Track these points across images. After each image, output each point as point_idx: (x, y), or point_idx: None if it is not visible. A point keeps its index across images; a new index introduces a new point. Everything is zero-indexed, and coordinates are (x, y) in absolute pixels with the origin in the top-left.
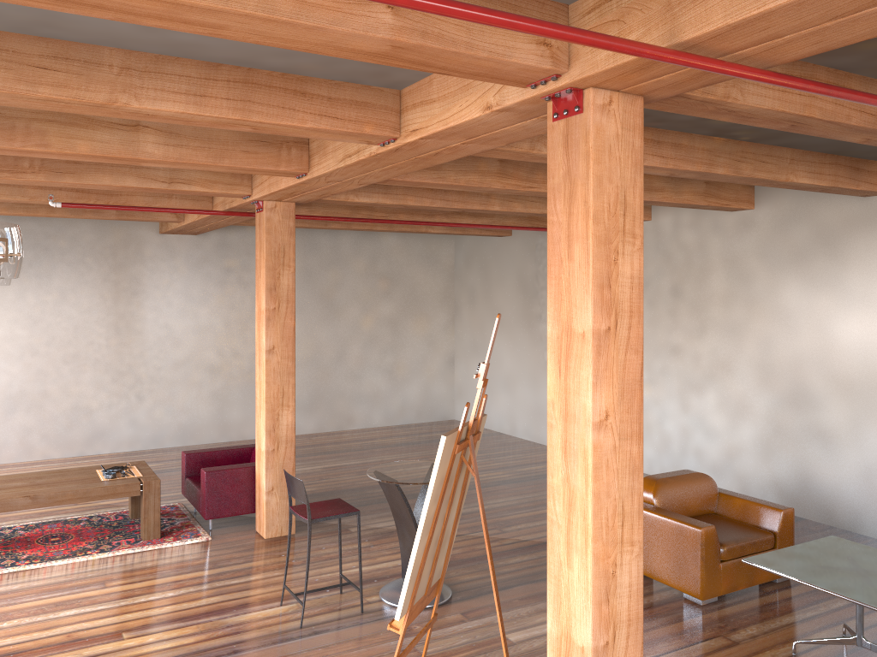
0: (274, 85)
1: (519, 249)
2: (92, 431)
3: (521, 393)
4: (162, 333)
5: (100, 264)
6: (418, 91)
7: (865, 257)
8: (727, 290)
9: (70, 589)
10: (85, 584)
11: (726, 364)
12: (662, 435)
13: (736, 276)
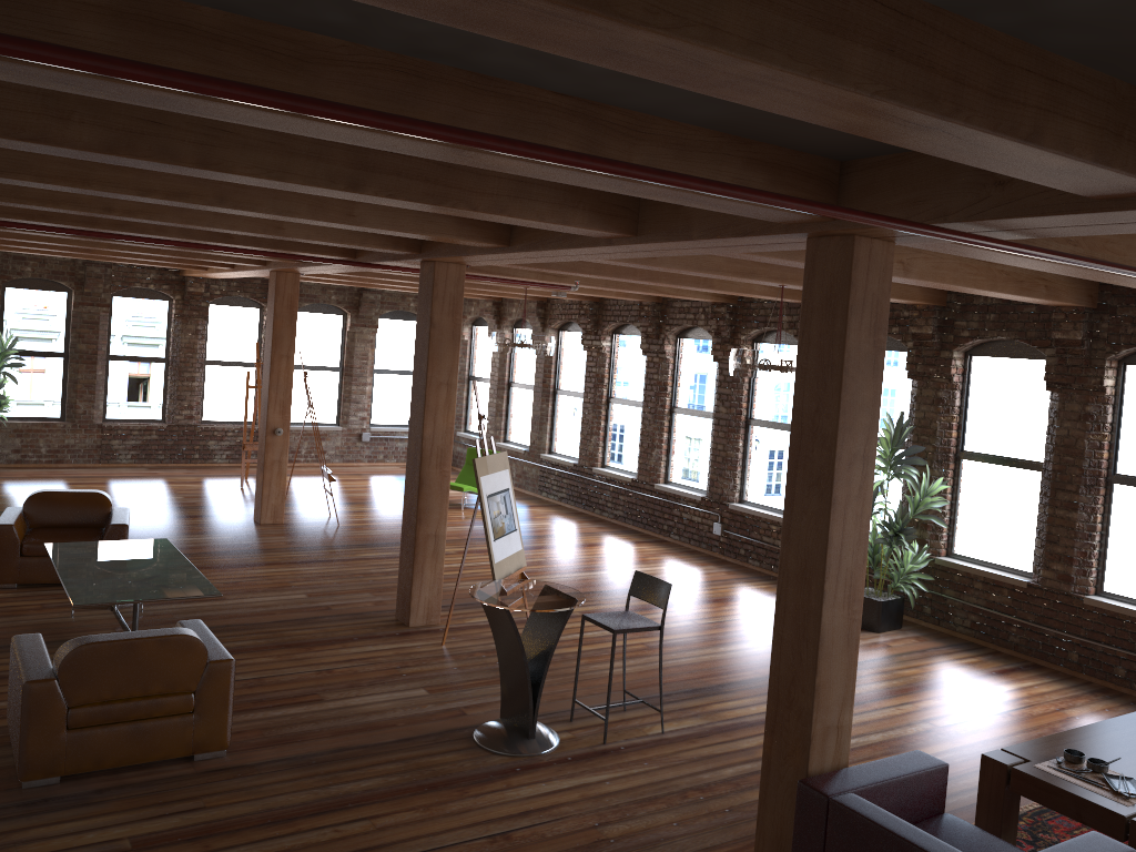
0: None
1: None
2: None
3: None
4: None
5: None
6: None
7: None
8: None
9: None
10: None
11: None
12: None
13: None
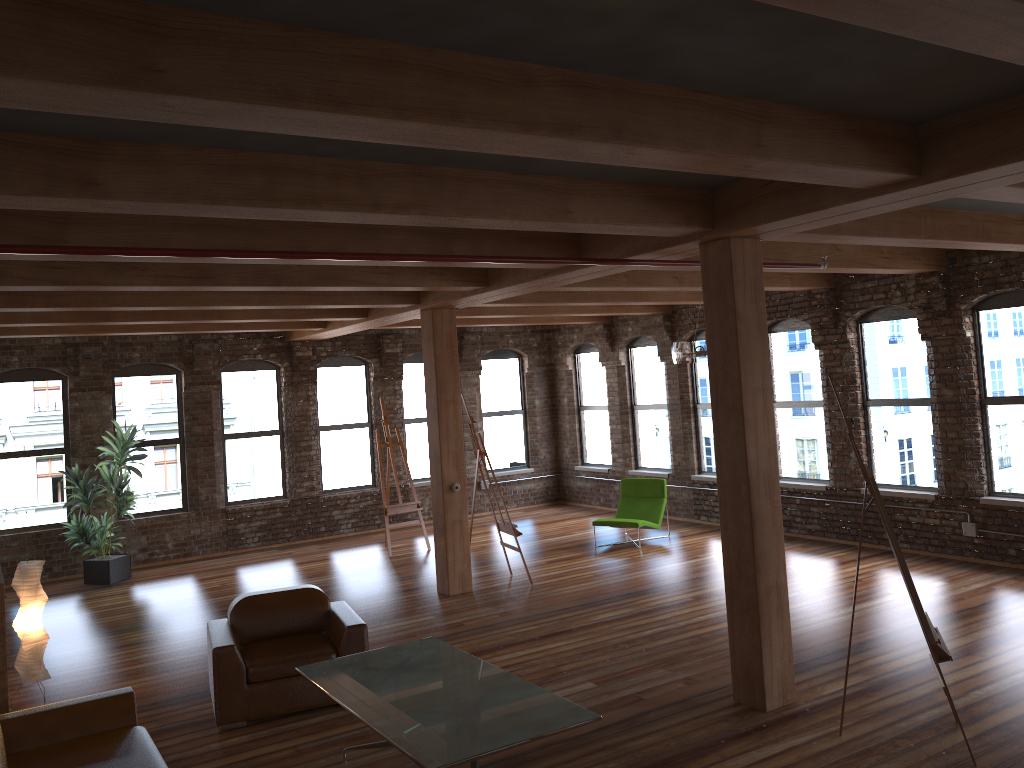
0: None
1: None
2: None
3: None
4: None
5: None
6: None
7: None
8: None
9: None
10: None
11: None
12: None
13: None
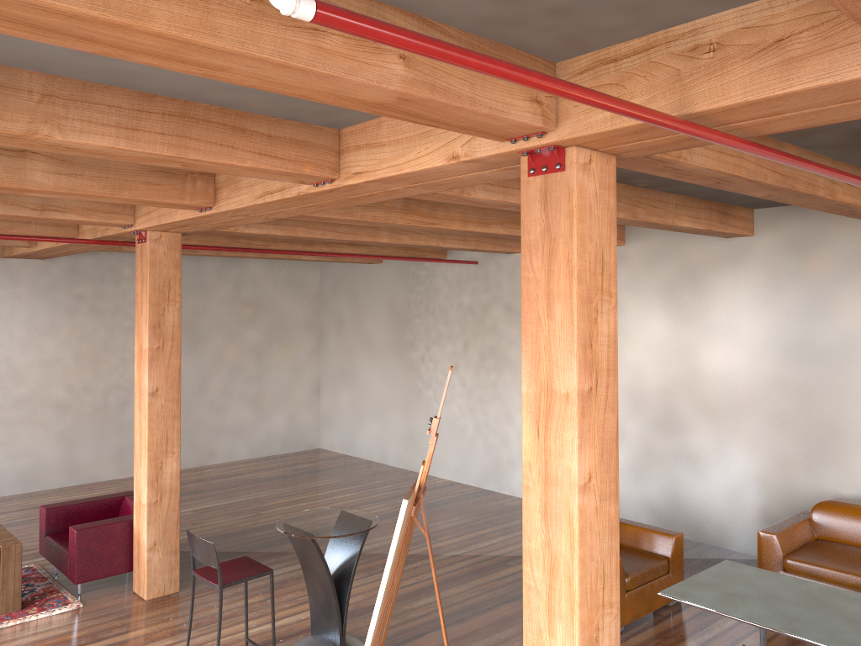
0: (212, 120)
1: (390, 276)
2: None
3: (392, 420)
4: (1, 368)
5: None
6: (363, 132)
7: (727, 293)
8: None
9: None
10: None
11: None
12: None
13: None
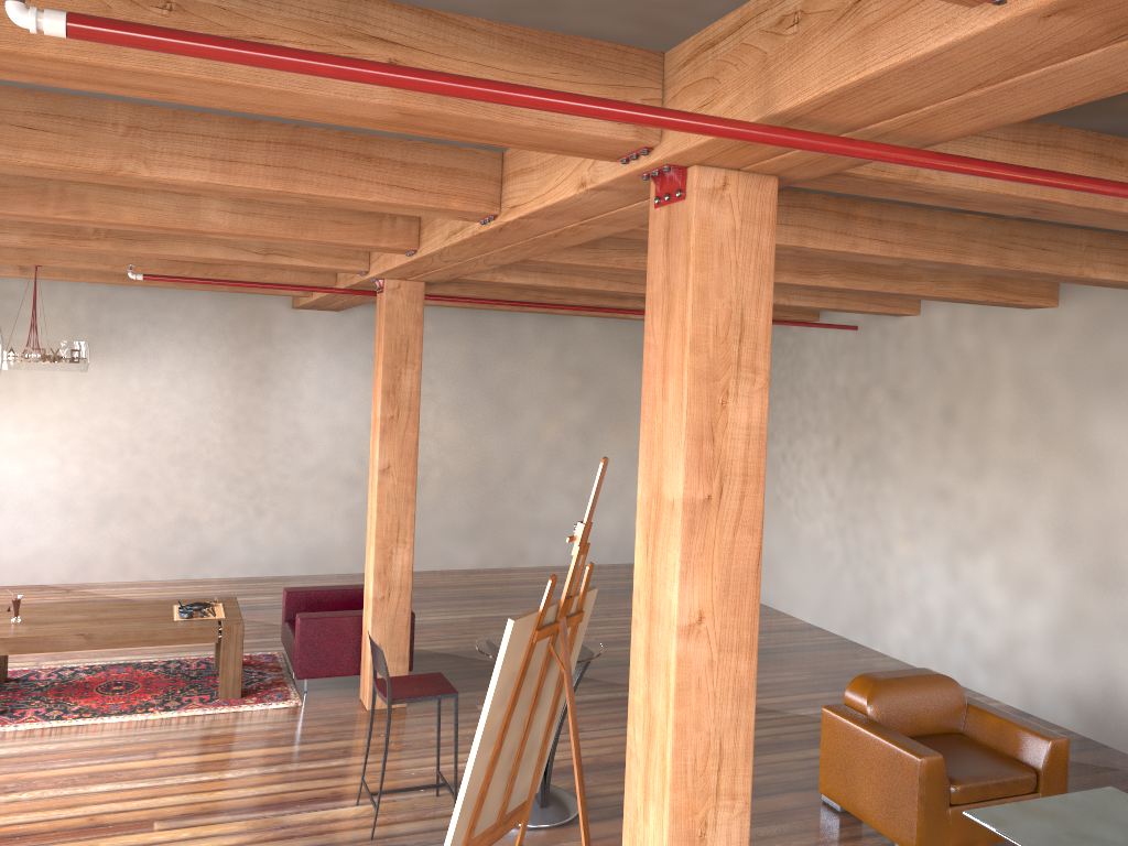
0: (329, 146)
1: None
2: (200, 550)
3: None
4: (290, 432)
5: (218, 344)
6: (519, 155)
7: None
8: (1016, 417)
9: (114, 757)
10: (133, 752)
11: (1011, 519)
12: (921, 610)
13: (1030, 399)
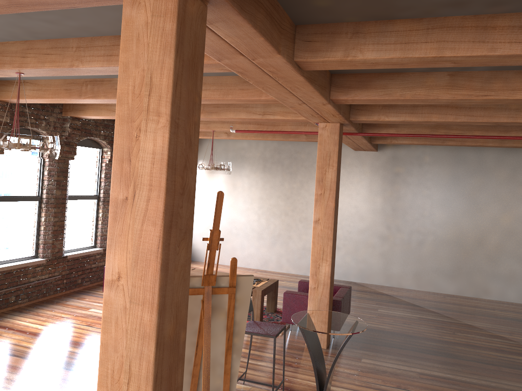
0: None
1: None
2: None
3: None
4: (352, 211)
5: None
6: None
7: None
8: None
9: None
10: None
11: None
12: None
13: None
